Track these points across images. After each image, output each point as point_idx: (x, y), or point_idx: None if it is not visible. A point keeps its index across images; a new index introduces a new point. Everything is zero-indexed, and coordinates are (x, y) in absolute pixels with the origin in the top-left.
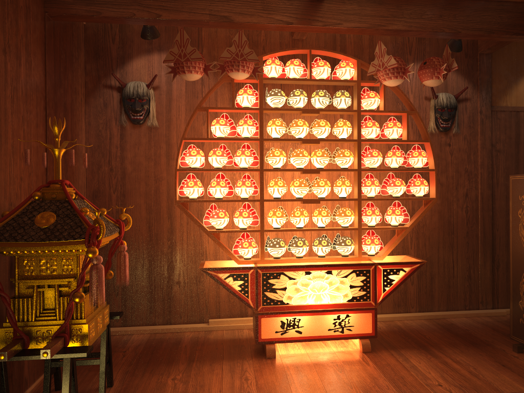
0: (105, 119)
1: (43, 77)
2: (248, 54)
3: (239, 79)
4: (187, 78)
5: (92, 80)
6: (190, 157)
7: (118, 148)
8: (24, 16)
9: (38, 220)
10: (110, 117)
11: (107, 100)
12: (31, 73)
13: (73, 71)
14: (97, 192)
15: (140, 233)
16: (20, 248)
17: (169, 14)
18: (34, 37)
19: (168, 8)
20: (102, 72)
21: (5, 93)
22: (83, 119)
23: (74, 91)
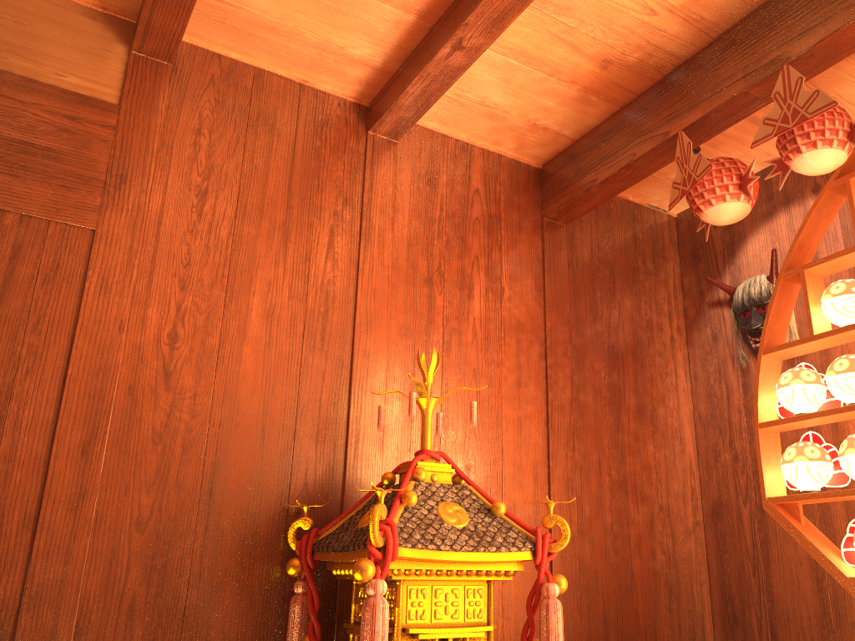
0: (717, 364)
1: (539, 309)
2: (809, 102)
3: (822, 171)
4: (714, 219)
5: (693, 301)
6: (778, 390)
7: (741, 412)
8: (484, 229)
9: (362, 517)
10: (724, 358)
11: (716, 327)
12: (503, 306)
13: (639, 294)
14: (719, 505)
15: (801, 596)
16: (341, 564)
17: (679, 121)
18: (510, 255)
19: (677, 113)
20: (704, 283)
21: (428, 339)
22: (682, 372)
23: (644, 325)
